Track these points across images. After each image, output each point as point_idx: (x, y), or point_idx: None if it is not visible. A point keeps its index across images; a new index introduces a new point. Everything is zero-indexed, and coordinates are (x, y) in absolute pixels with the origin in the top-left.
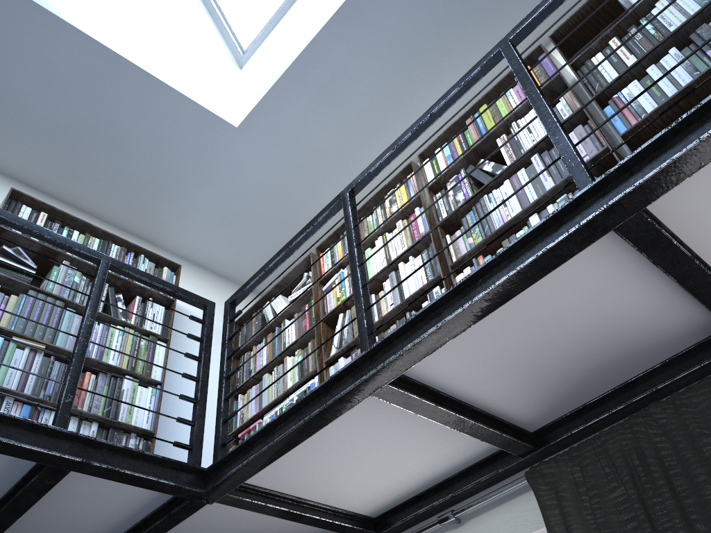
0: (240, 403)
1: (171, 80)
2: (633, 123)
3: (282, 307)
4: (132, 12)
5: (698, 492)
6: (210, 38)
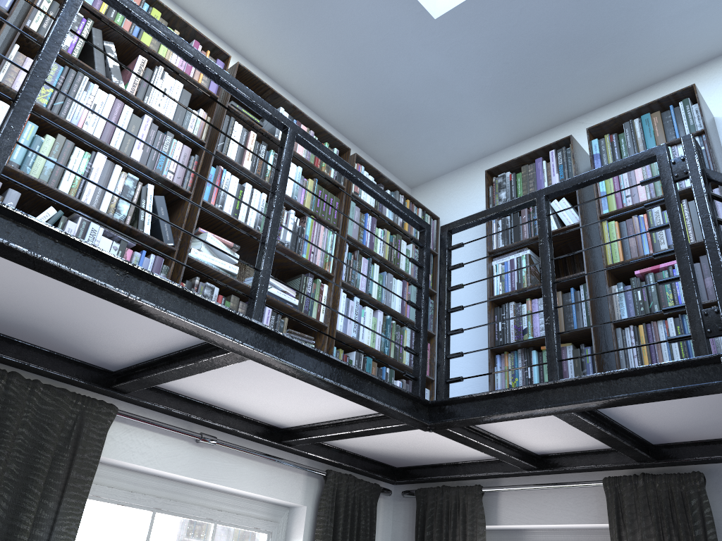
0: None
1: None
2: (212, 201)
3: None
4: None
5: None
6: None
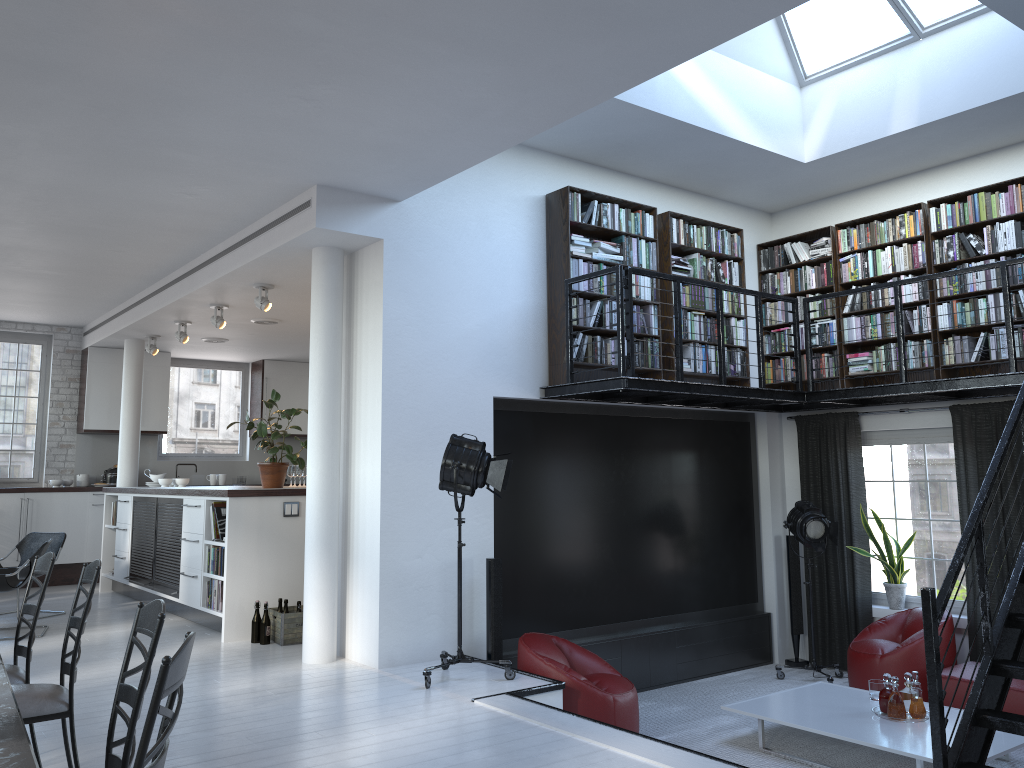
0: (769, 309)
1: (773, 145)
2: None
3: (802, 254)
4: (747, 87)
5: (1018, 438)
6: (785, 74)
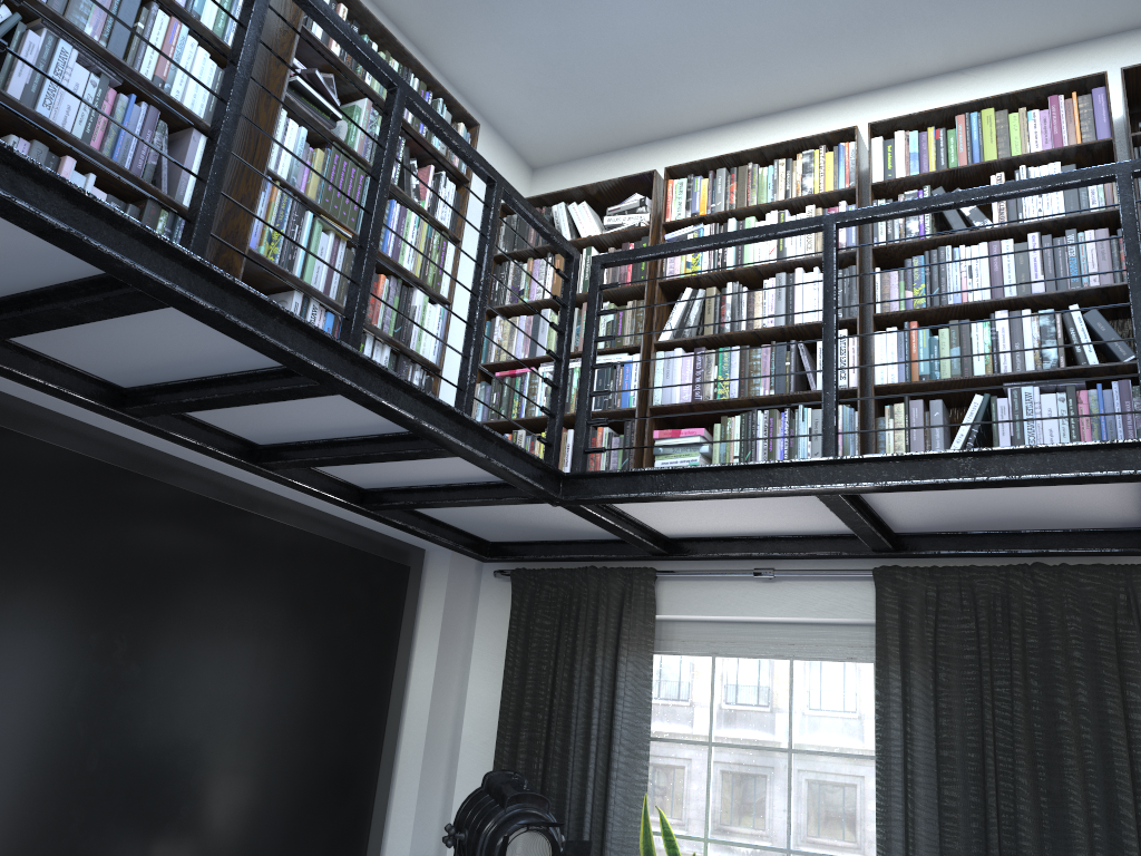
0: (499, 330)
1: None
2: None
3: (588, 225)
4: None
5: (1047, 657)
6: None
